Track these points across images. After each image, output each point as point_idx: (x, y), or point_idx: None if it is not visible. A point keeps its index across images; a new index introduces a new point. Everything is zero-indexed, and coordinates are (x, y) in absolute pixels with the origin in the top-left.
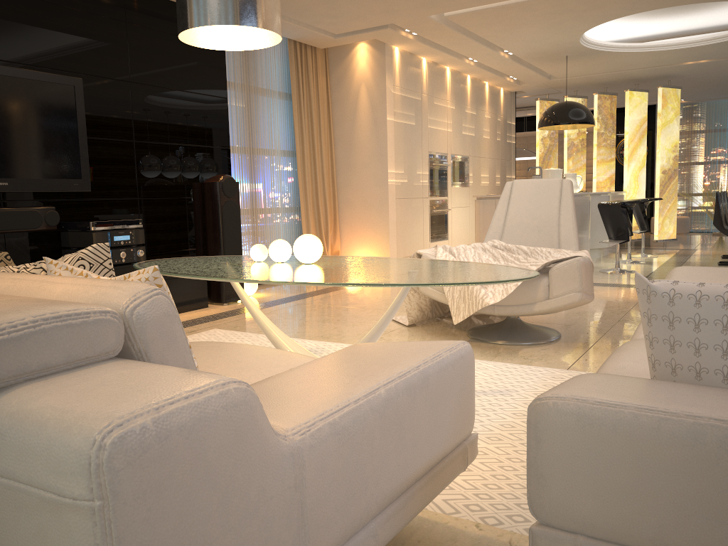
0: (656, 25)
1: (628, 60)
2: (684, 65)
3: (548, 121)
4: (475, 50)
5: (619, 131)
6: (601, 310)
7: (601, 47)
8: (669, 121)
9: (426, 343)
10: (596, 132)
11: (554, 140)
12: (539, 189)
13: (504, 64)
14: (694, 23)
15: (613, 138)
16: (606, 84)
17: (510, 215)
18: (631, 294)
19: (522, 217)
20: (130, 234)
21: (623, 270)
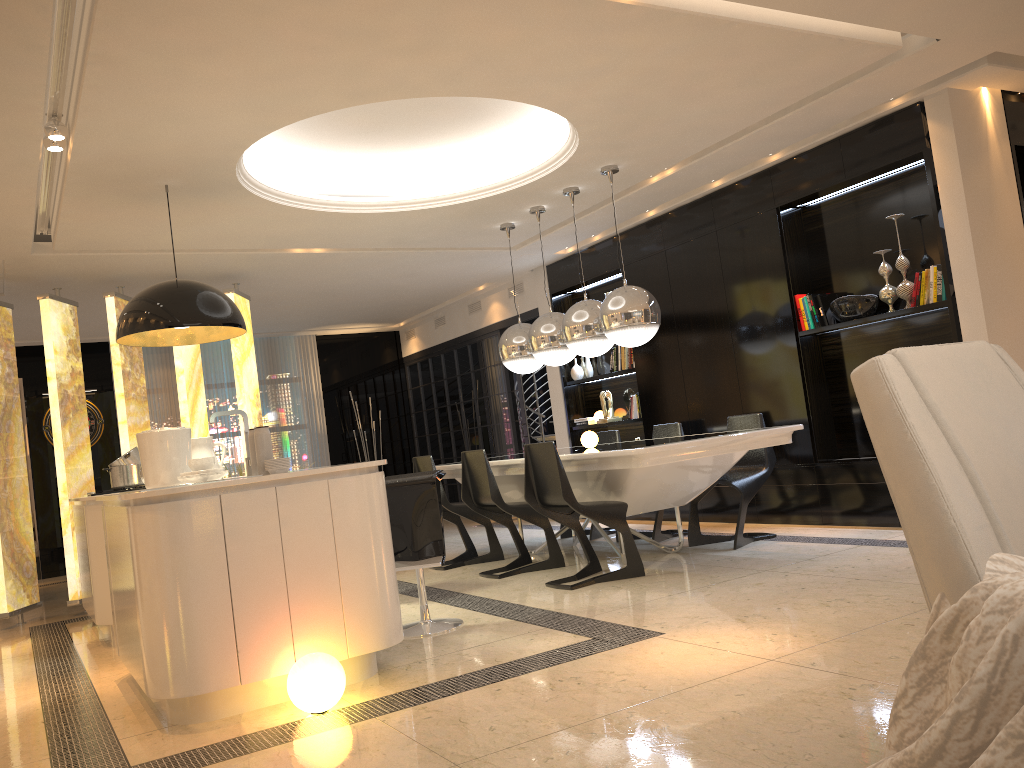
0: (286, 169)
1: (238, 225)
2: (287, 255)
3: (165, 317)
4: (0, 107)
5: (46, 387)
6: (884, 708)
7: (243, 179)
8: (247, 353)
9: None
10: (122, 370)
11: (13, 389)
12: (969, 373)
13: (5, 179)
14: (332, 181)
15: (143, 384)
16: (116, 281)
17: (973, 459)
18: (703, 657)
19: (998, 461)
20: None
21: (445, 621)
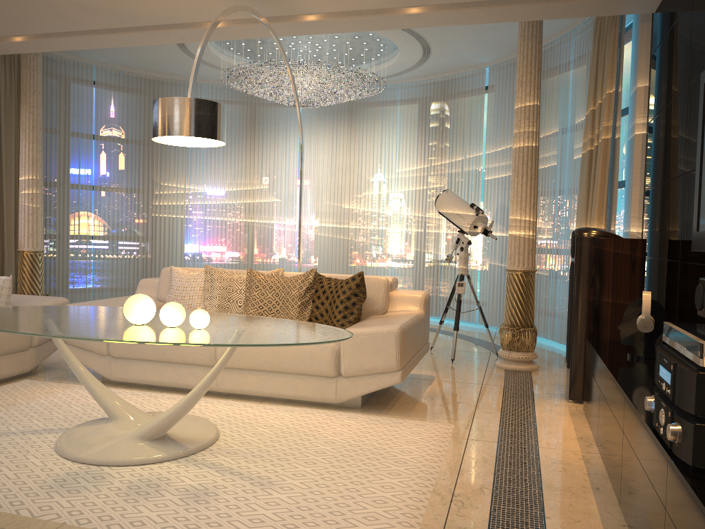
0: None
1: None
2: None
3: None
4: None
5: None
6: None
7: None
8: None
9: (83, 305)
10: None
11: None
12: None
13: None
14: None
15: None
16: None
17: None
18: None
19: None
20: (671, 371)
21: None
